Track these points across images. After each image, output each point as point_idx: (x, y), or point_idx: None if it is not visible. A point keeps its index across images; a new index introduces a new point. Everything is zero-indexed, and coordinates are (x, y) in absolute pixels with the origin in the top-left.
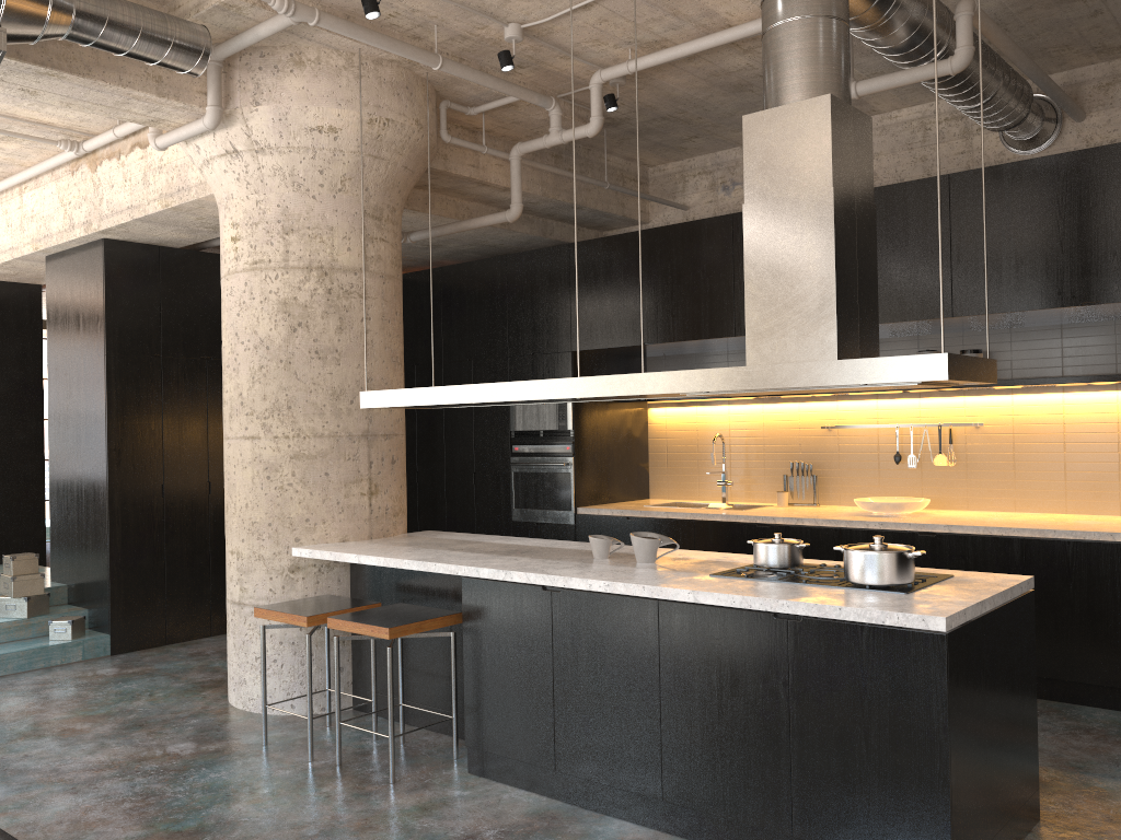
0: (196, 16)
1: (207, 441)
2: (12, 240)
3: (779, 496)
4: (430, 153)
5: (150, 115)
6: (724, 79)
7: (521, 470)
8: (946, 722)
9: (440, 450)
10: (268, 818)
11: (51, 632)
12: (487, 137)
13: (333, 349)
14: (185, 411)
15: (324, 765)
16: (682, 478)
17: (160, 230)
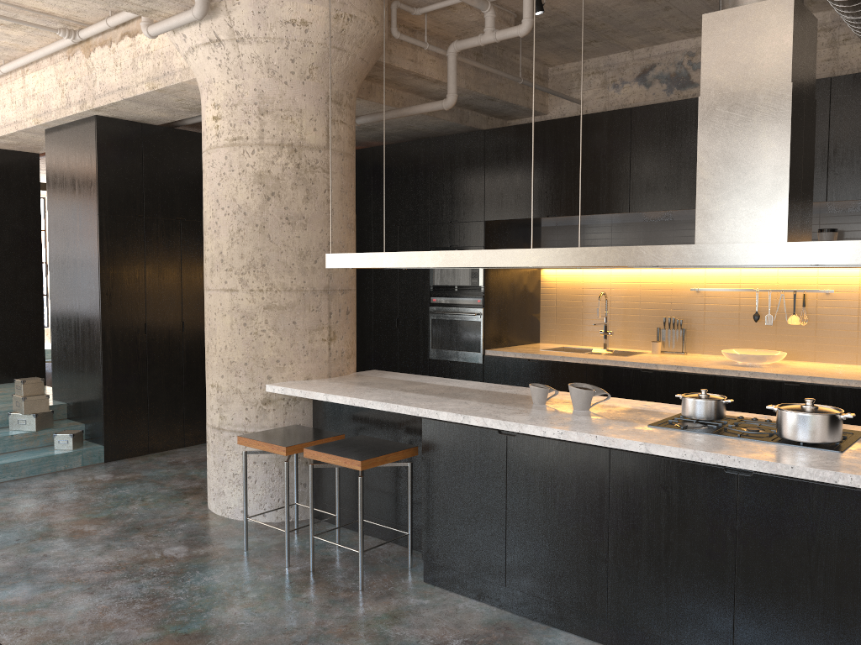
0: None
1: (181, 288)
2: (16, 114)
3: (654, 345)
4: (382, 47)
5: (144, 5)
6: None
7: (438, 318)
8: None
9: (369, 298)
10: (261, 623)
11: (56, 443)
12: (424, 36)
13: (300, 216)
14: (163, 263)
15: (299, 571)
16: (568, 327)
17: (144, 109)
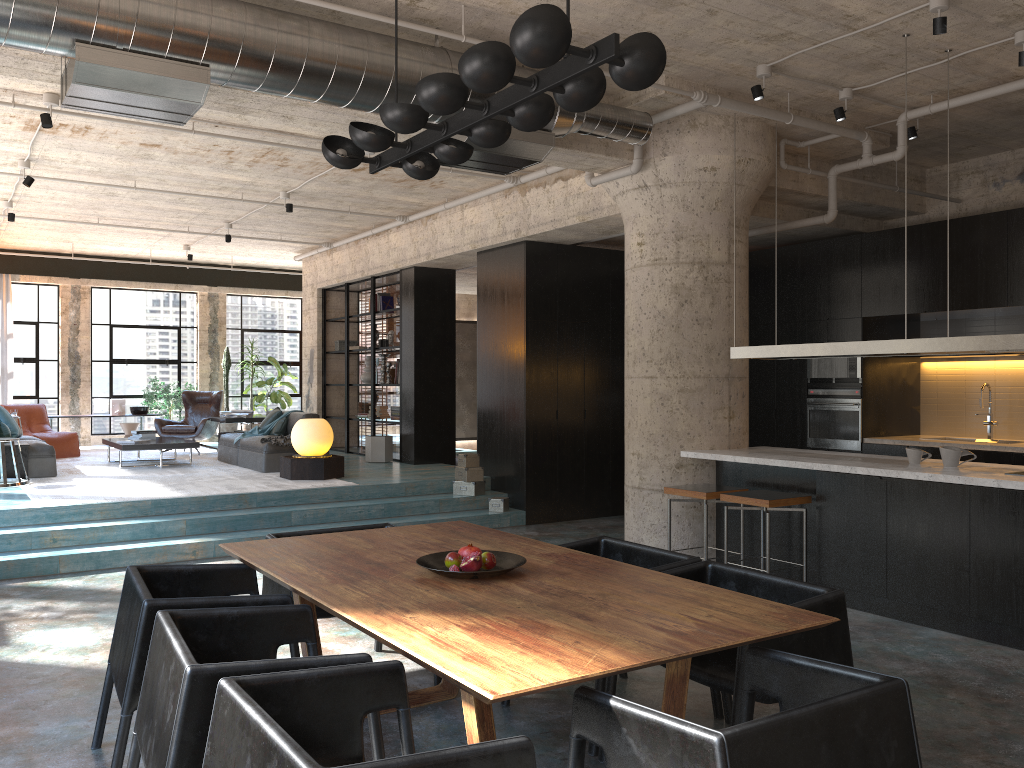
0: (635, 104)
1: (584, 381)
2: (454, 241)
3: None
4: (772, 177)
5: (593, 165)
6: (1005, 108)
7: (815, 408)
8: None
9: None
10: None
11: (490, 506)
12: (804, 158)
13: (707, 318)
14: (571, 359)
15: None
16: (950, 419)
17: (566, 234)
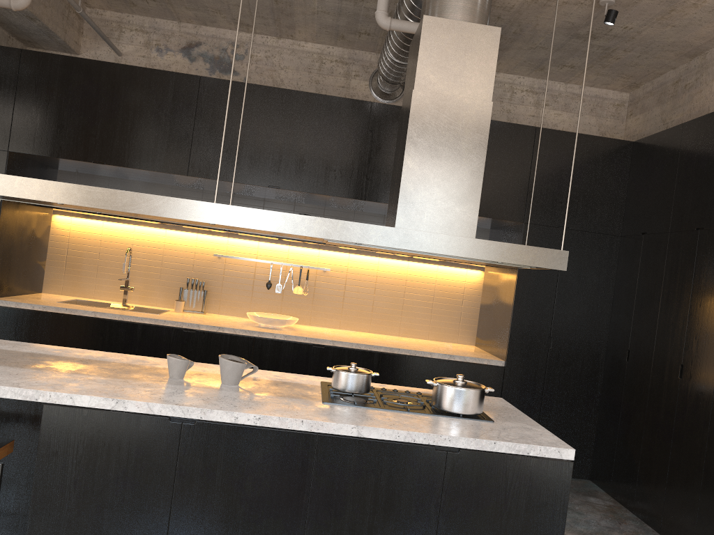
0: None
1: None
2: None
3: (179, 304)
4: None
5: None
6: None
7: None
8: (564, 526)
9: None
10: None
11: None
12: None
13: None
14: None
15: None
16: (79, 279)
17: None
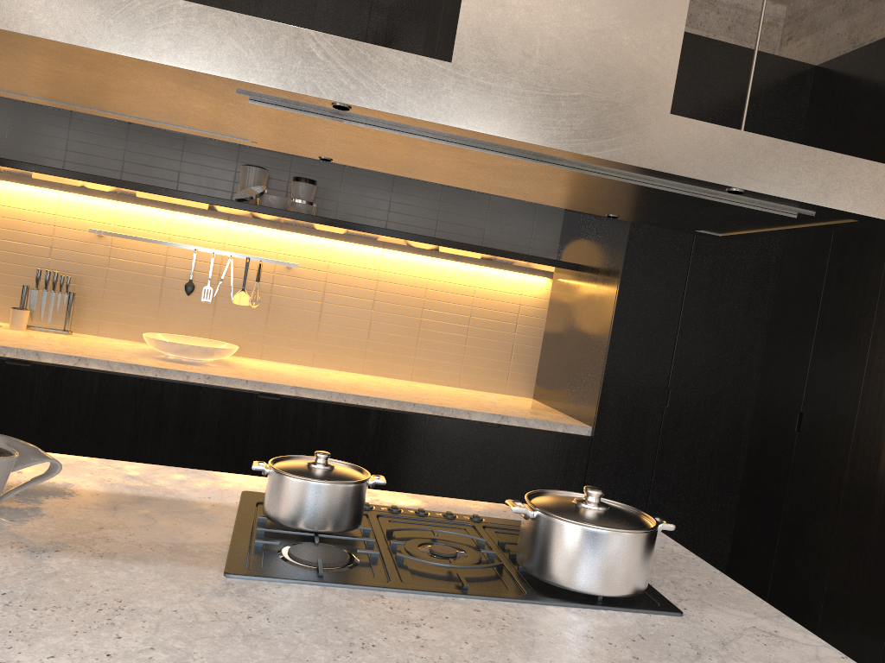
0: None
1: None
2: None
3: (18, 314)
4: None
5: None
6: None
7: None
8: None
9: None
10: None
11: None
12: None
13: None
14: None
15: None
16: None
17: None
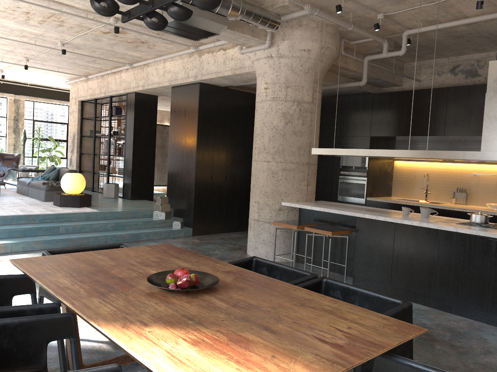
0: (271, 9)
1: (226, 160)
2: (159, 79)
3: (451, 199)
4: (336, 59)
5: (243, 42)
6: (453, 34)
7: (343, 181)
8: None
9: None
10: None
11: (173, 225)
12: (350, 51)
13: (299, 131)
14: (220, 149)
15: None
16: (406, 189)
17: (223, 80)
